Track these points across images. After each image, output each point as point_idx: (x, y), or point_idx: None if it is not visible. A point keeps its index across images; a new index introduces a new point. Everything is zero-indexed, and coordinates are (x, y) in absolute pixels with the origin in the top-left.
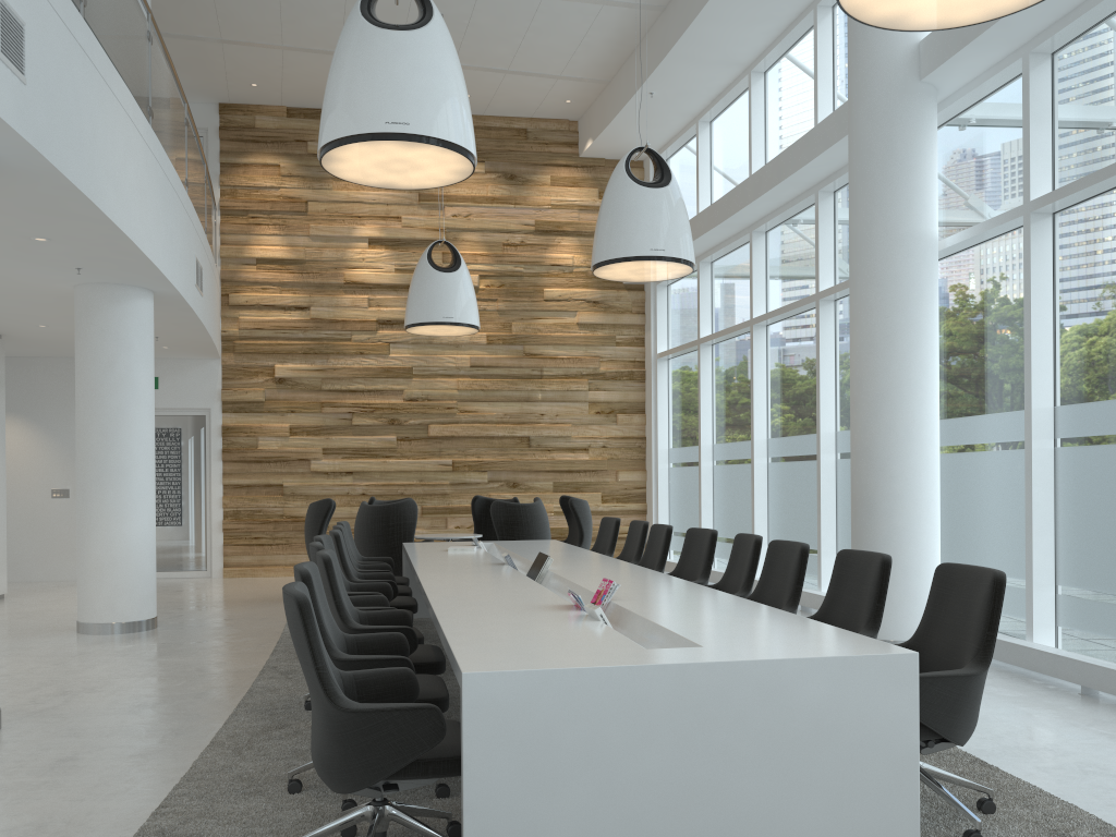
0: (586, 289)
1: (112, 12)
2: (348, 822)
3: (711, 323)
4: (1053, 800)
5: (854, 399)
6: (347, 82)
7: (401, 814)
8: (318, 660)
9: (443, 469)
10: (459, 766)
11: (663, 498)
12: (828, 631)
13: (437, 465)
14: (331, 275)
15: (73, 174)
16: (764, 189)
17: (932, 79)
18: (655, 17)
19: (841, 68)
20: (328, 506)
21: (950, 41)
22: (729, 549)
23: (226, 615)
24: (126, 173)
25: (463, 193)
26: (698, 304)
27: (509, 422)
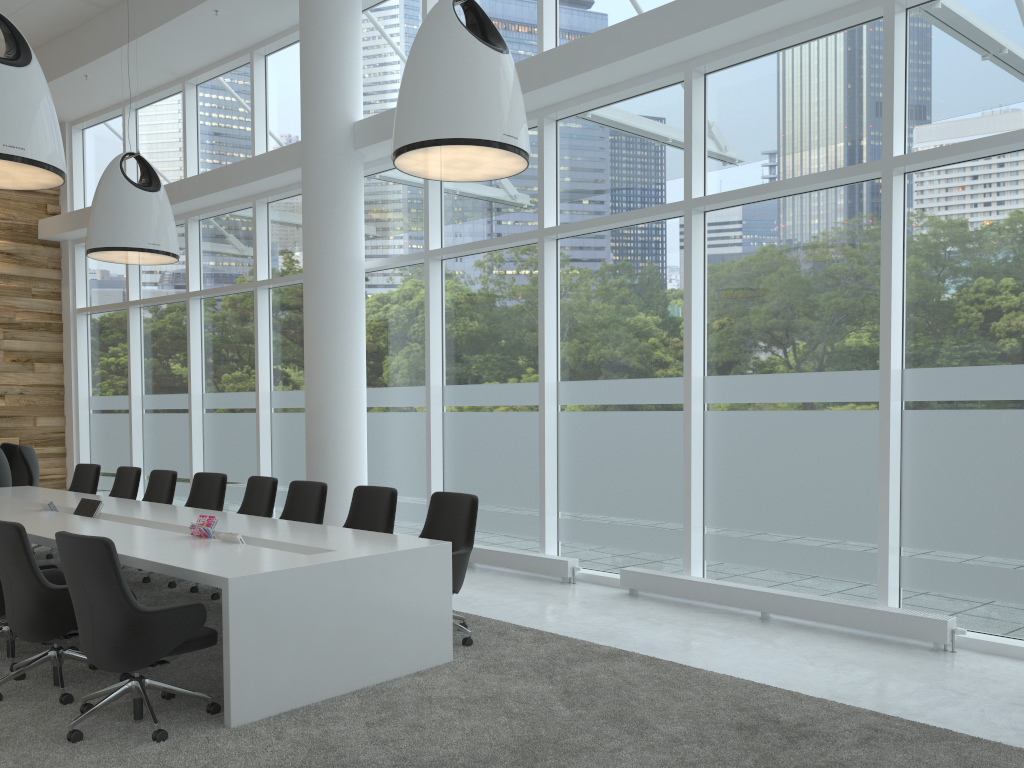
0: None
1: None
2: (118, 694)
3: (139, 288)
4: (489, 620)
5: (310, 373)
6: None
7: (157, 682)
8: (123, 582)
9: None
10: (208, 641)
11: (84, 442)
12: (389, 536)
13: None
14: None
15: None
16: (210, 190)
17: (363, 150)
18: (98, 13)
19: (274, 107)
20: None
21: (379, 131)
22: None
23: None
24: None
25: None
26: (126, 270)
27: None
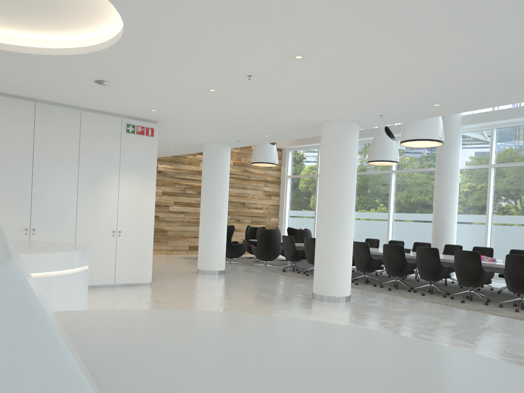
0: None
1: None
2: (521, 301)
3: None
4: None
5: (439, 208)
6: (429, 124)
7: None
8: None
9: None
10: None
11: (286, 228)
12: None
13: None
14: None
15: None
16: None
17: (464, 125)
18: None
19: None
20: (234, 228)
21: (476, 119)
22: None
23: None
24: None
25: None
26: (317, 162)
27: (238, 196)
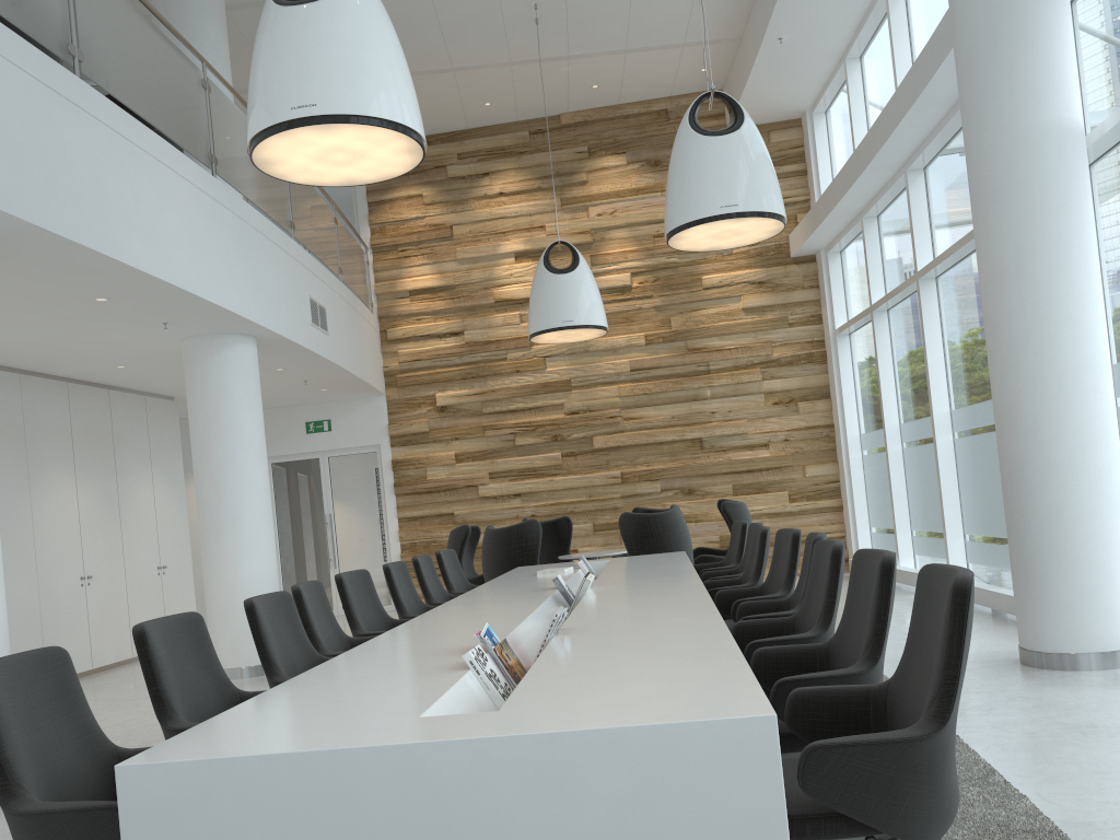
0: (749, 270)
1: (133, 64)
2: None
3: (883, 285)
4: None
5: (989, 349)
6: (256, 73)
7: None
8: None
9: (611, 482)
10: None
11: (858, 491)
12: (722, 676)
13: (605, 479)
14: (481, 296)
15: (65, 228)
16: (899, 116)
17: None
18: None
19: None
20: (464, 532)
21: None
22: (927, 544)
23: None
24: (164, 221)
25: (606, 189)
26: (866, 266)
27: (678, 424)
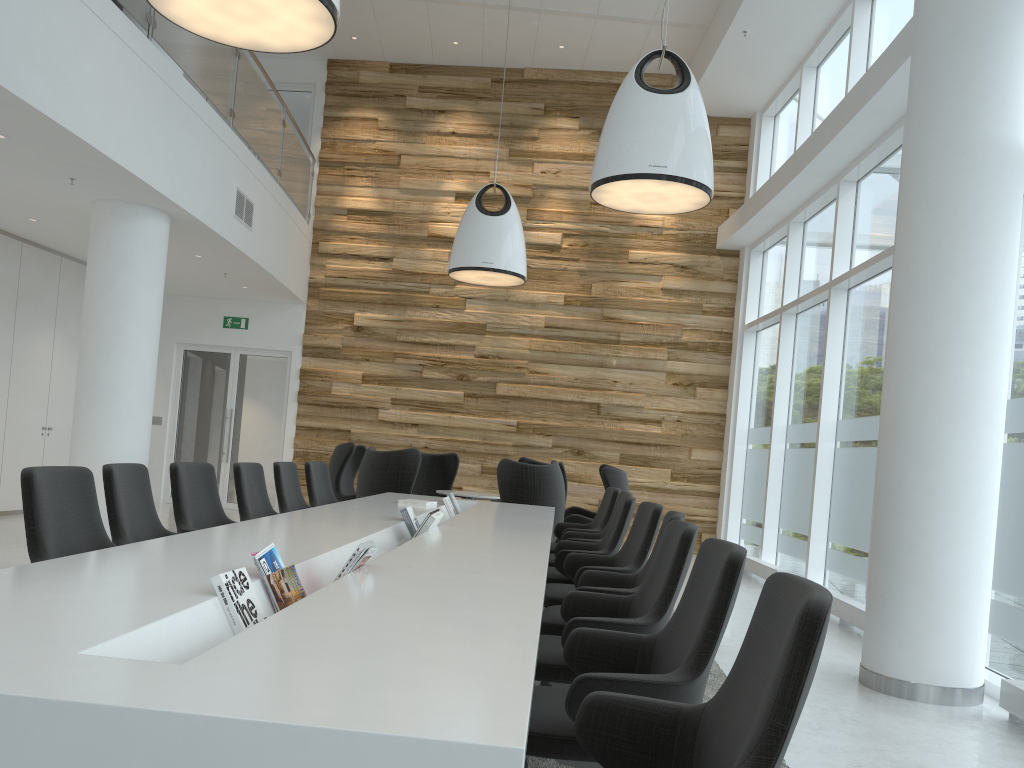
0: (675, 253)
1: None
2: None
3: (797, 290)
4: None
5: (889, 359)
6: None
7: None
8: None
9: (506, 429)
10: None
11: (737, 482)
12: (495, 668)
13: (501, 425)
14: (416, 227)
15: None
16: (844, 122)
17: None
18: None
19: None
20: (349, 450)
21: None
22: (791, 544)
23: None
24: (77, 67)
25: (554, 149)
26: (784, 268)
27: (579, 387)
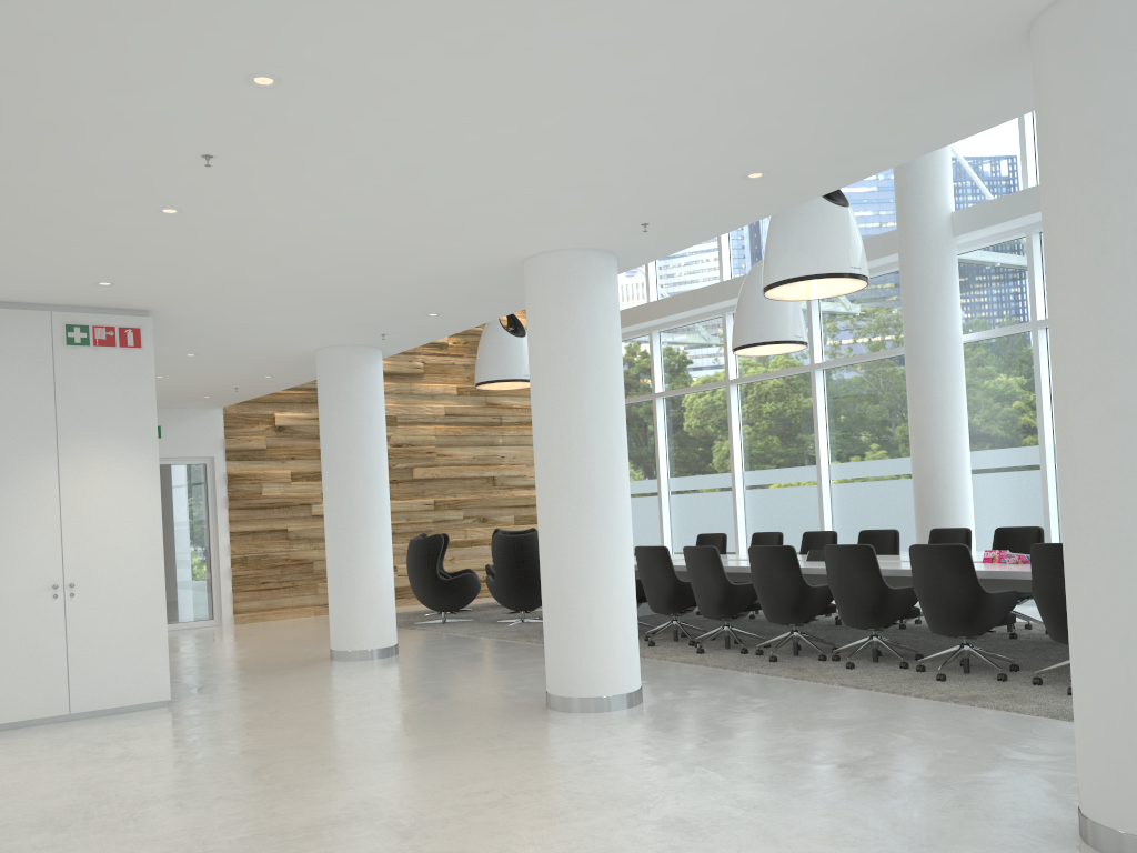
0: None
1: None
2: None
3: (661, 380)
4: None
5: (922, 441)
6: (820, 237)
7: None
8: None
9: (426, 508)
10: None
11: None
12: None
13: (422, 505)
14: None
15: None
16: None
17: (960, 236)
18: None
19: None
20: (441, 540)
21: (984, 218)
22: None
23: (405, 640)
24: None
25: None
26: (651, 365)
27: (477, 464)
